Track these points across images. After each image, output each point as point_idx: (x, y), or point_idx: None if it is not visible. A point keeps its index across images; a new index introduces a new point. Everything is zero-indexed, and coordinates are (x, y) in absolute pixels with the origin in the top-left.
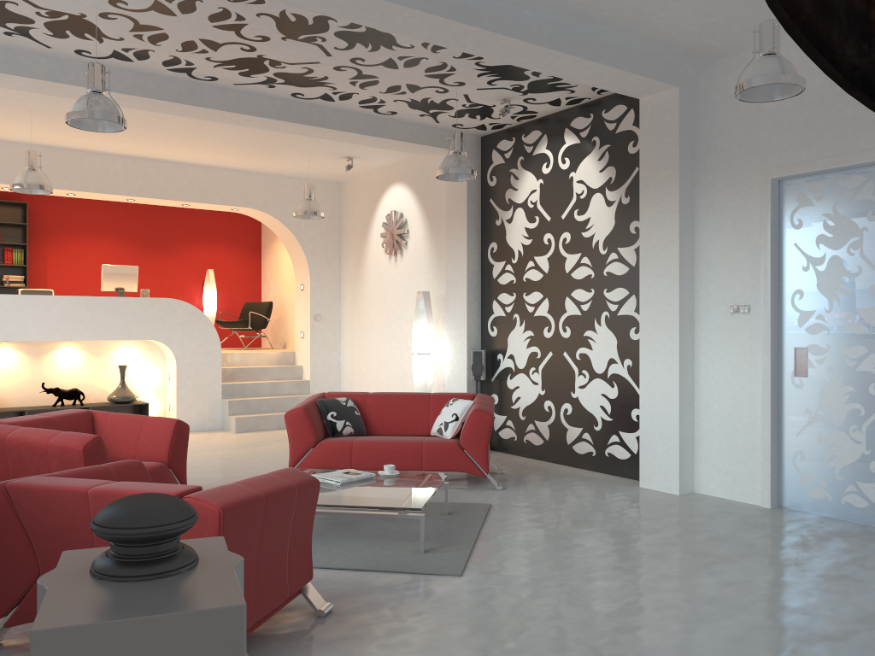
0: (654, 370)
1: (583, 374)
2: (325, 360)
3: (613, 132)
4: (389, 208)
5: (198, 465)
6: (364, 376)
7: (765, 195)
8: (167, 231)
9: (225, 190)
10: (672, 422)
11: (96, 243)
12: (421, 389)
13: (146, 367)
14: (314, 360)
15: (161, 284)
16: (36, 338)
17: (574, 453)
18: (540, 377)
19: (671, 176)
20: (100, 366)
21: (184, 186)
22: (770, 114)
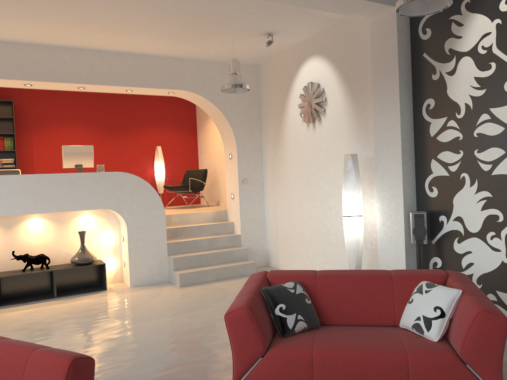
0: None
1: None
2: (252, 216)
3: None
4: (305, 81)
5: (136, 349)
6: (287, 230)
7: None
8: (125, 118)
9: (161, 75)
10: None
11: (70, 130)
12: (353, 251)
13: (103, 231)
14: (243, 217)
15: (122, 159)
16: (1, 214)
17: None
18: (503, 244)
19: None
20: (64, 233)
21: (126, 73)
22: None
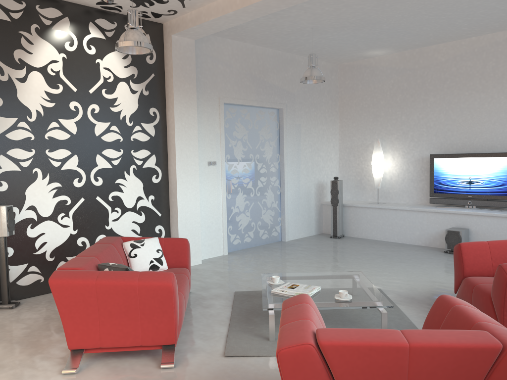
0: (186, 198)
1: (116, 210)
2: None
3: None
4: None
5: None
6: None
7: (222, 109)
8: None
9: None
10: (196, 225)
11: None
12: None
13: None
14: None
15: None
16: None
17: None
18: (71, 220)
19: (192, 89)
20: None
21: None
22: (221, 72)
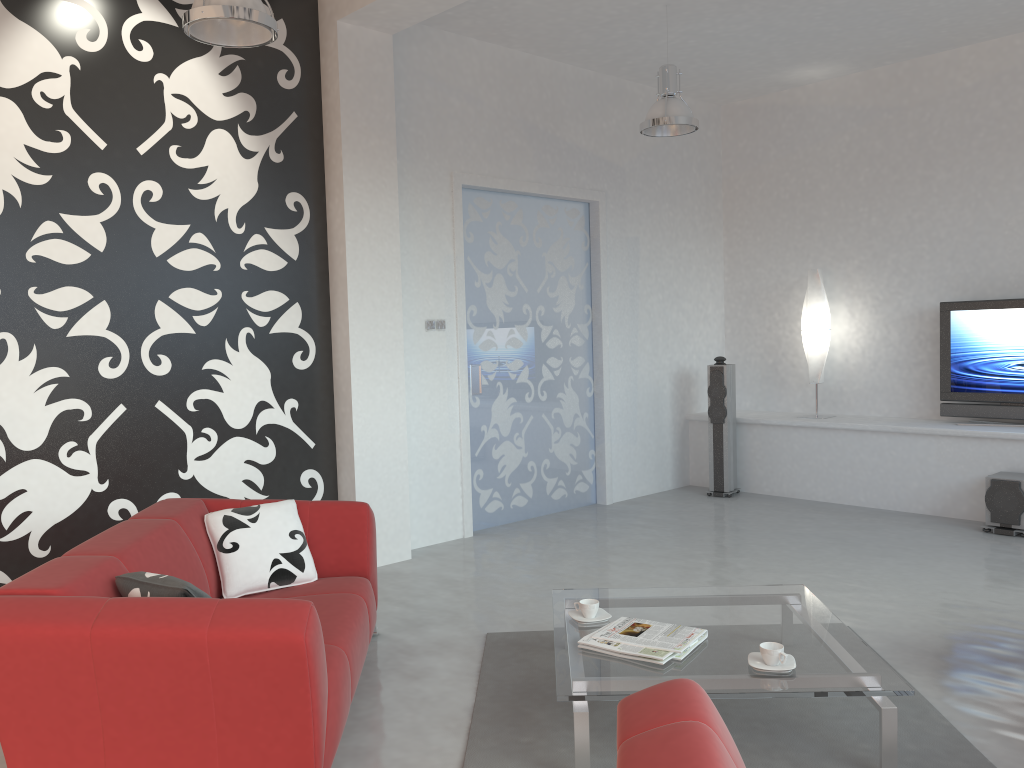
0: (373, 406)
1: (204, 435)
2: None
3: None
4: None
5: None
6: None
7: (458, 200)
8: None
9: None
10: (399, 470)
11: None
12: None
13: None
14: None
15: None
16: None
17: None
18: (94, 459)
19: (386, 149)
20: None
21: None
22: (456, 113)
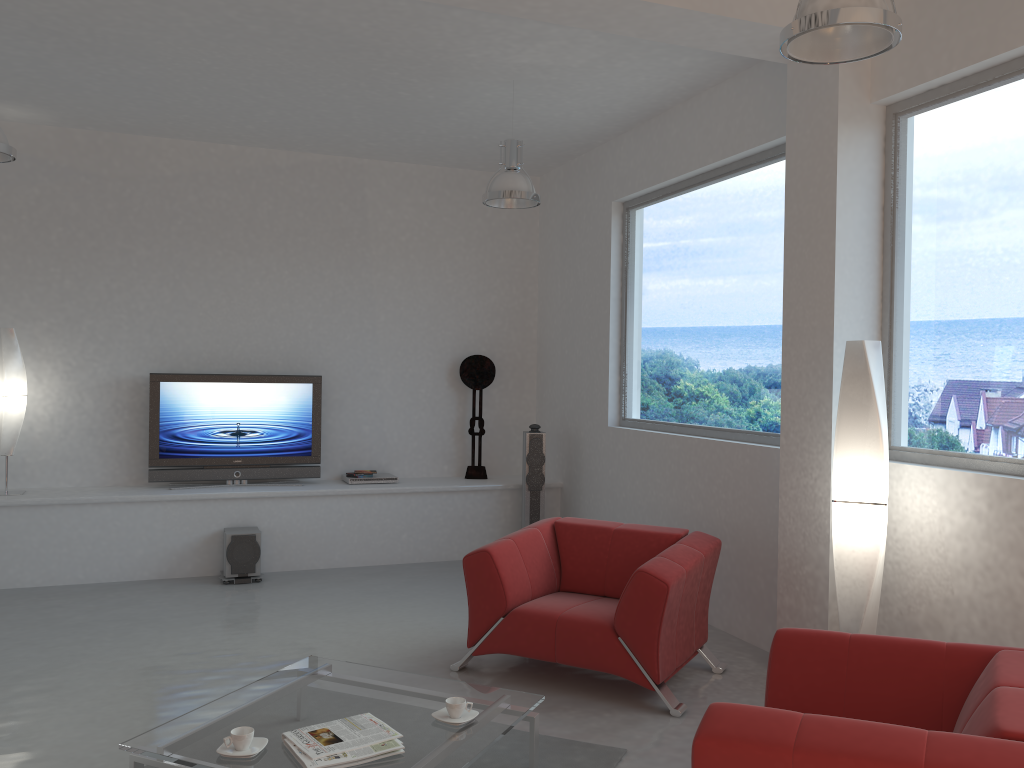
0: None
1: None
2: None
3: None
4: None
5: None
6: None
7: None
8: None
9: None
10: None
11: None
12: None
13: None
14: None
15: None
16: None
17: None
18: None
19: None
20: None
21: None
22: None
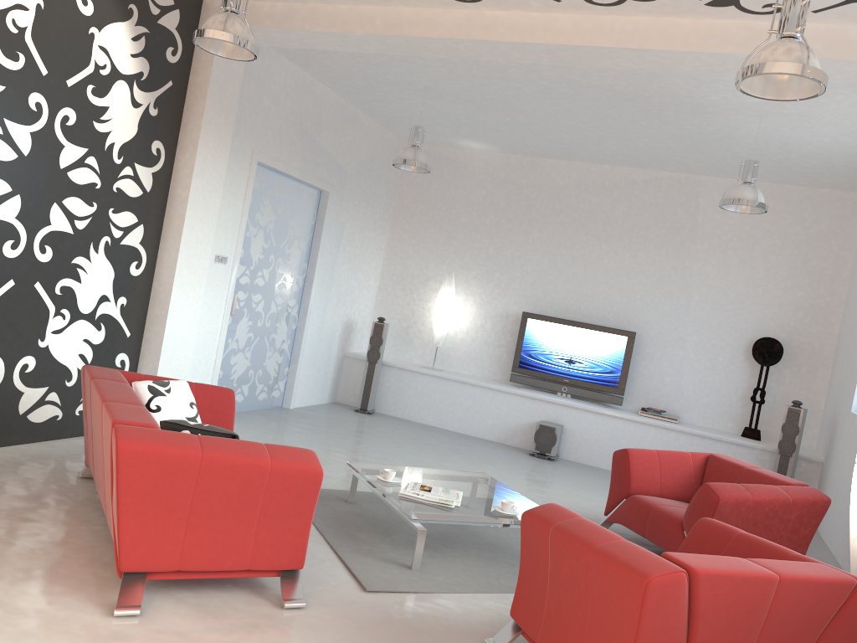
0: (180, 314)
1: (61, 314)
2: None
3: (155, 20)
4: None
5: None
6: None
7: (253, 172)
8: None
9: None
10: (186, 364)
11: None
12: None
13: None
14: None
15: None
16: None
17: (29, 425)
18: None
19: (228, 126)
20: None
21: None
22: (265, 108)
